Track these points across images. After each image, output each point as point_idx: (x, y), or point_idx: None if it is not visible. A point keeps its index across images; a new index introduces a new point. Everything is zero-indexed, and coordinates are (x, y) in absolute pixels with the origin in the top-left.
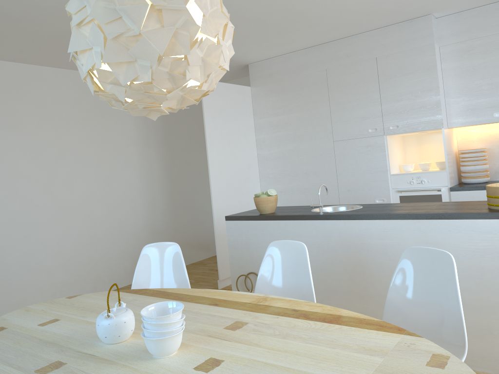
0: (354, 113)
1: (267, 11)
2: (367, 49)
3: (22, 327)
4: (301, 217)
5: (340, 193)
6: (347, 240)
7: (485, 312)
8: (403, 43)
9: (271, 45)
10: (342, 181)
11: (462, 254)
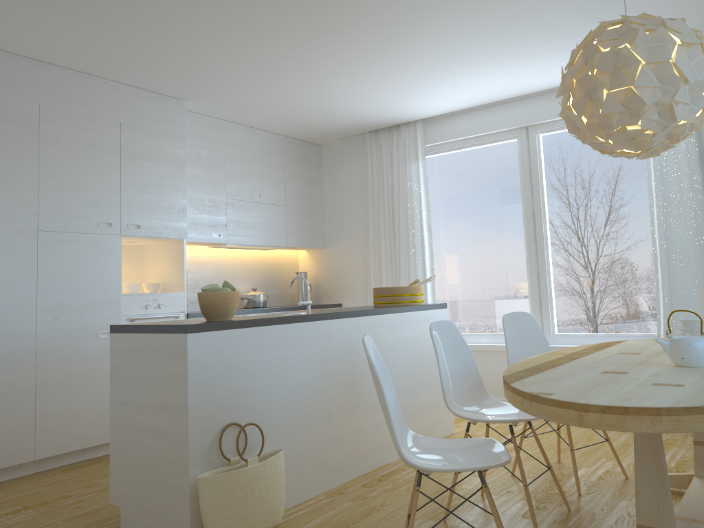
0: (81, 192)
1: (195, 3)
2: (110, 106)
3: (696, 390)
4: (301, 319)
5: (41, 323)
6: (343, 344)
7: (419, 392)
8: (155, 120)
9: (7, 19)
10: (47, 302)
11: (409, 343)
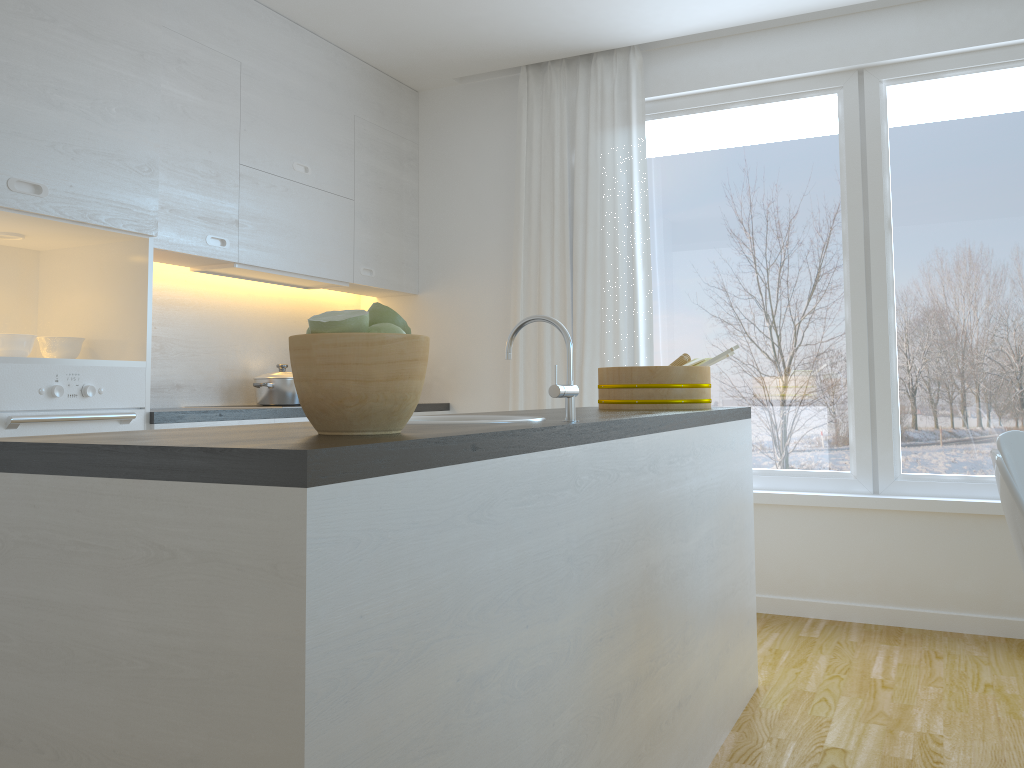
0: None
1: None
2: None
3: None
4: (574, 435)
5: None
6: (636, 504)
7: (725, 609)
8: None
9: None
10: None
11: (715, 497)
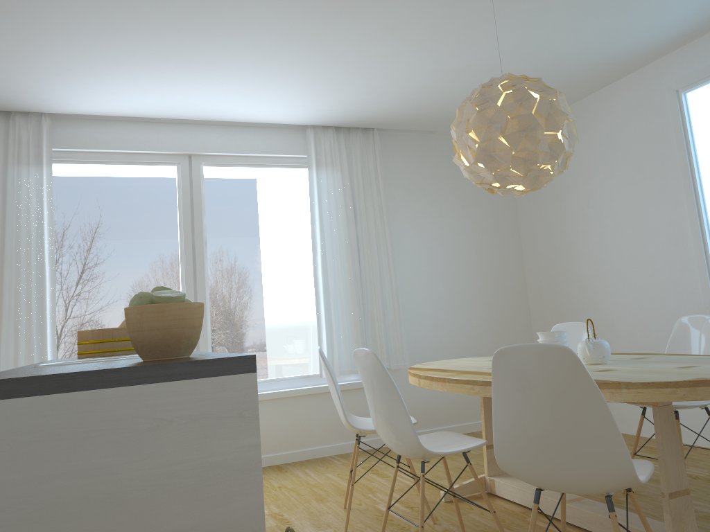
0: None
1: None
2: None
3: None
4: None
5: None
6: None
7: None
8: None
9: None
10: None
11: None
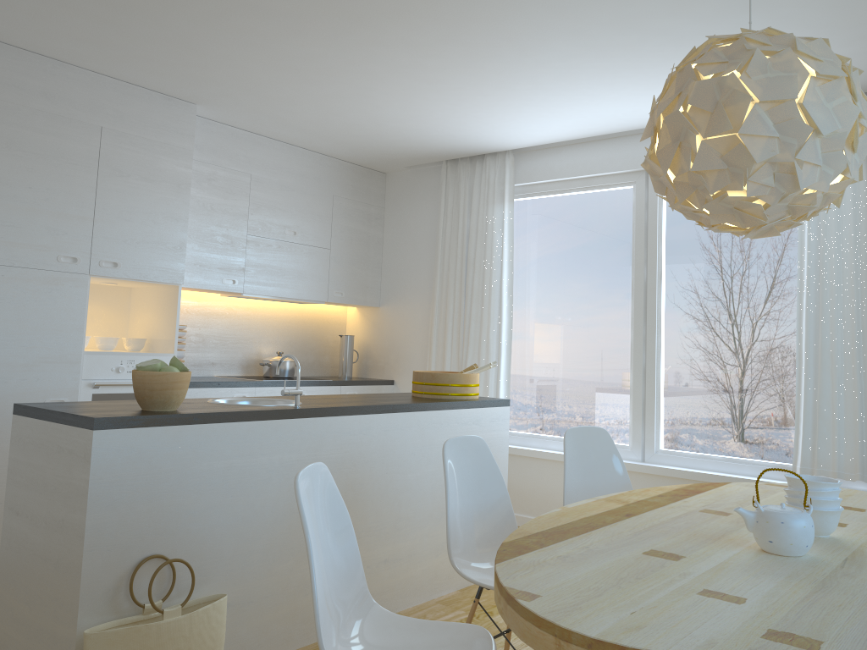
0: (36, 215)
1: None
2: (89, 105)
3: (755, 616)
4: (281, 414)
5: None
6: (343, 450)
7: None
8: (152, 127)
9: None
10: None
11: None
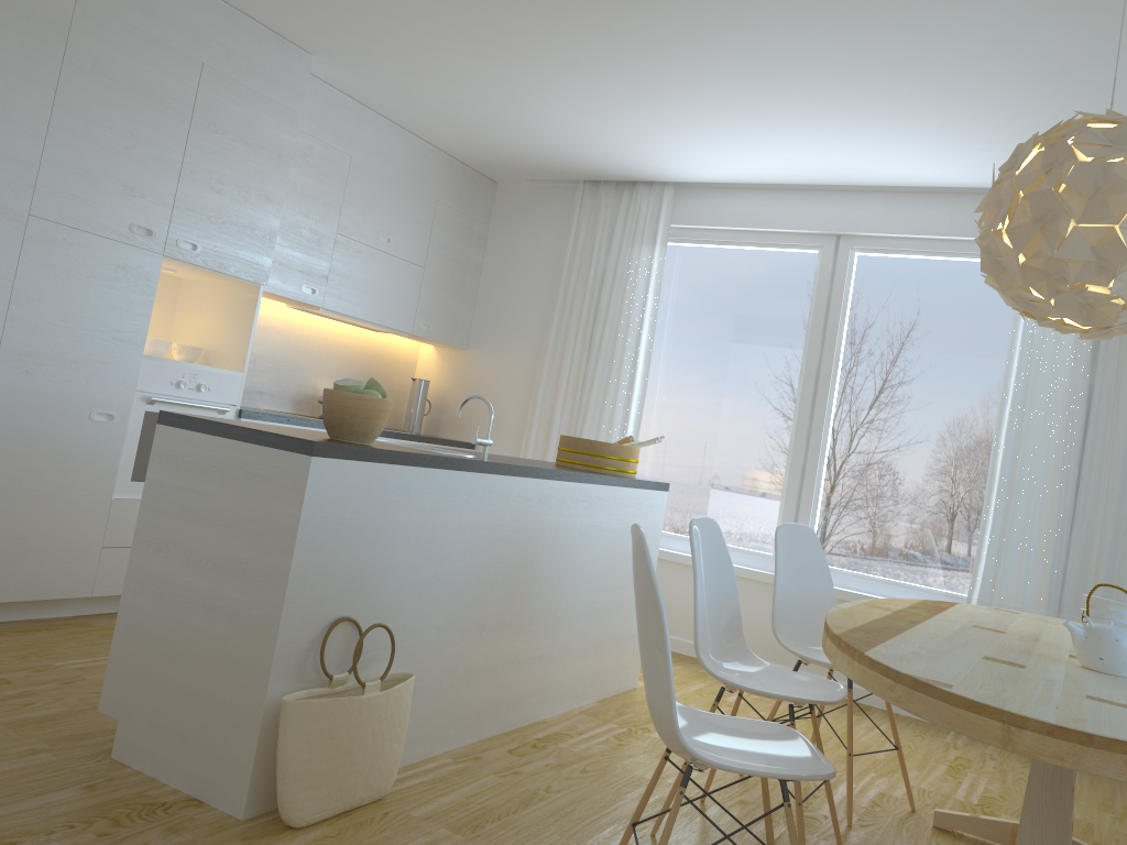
0: (113, 167)
1: None
2: (193, 32)
3: None
4: (476, 466)
5: (1, 375)
6: (523, 519)
7: (605, 616)
8: (259, 75)
9: None
10: (19, 342)
11: (609, 536)
